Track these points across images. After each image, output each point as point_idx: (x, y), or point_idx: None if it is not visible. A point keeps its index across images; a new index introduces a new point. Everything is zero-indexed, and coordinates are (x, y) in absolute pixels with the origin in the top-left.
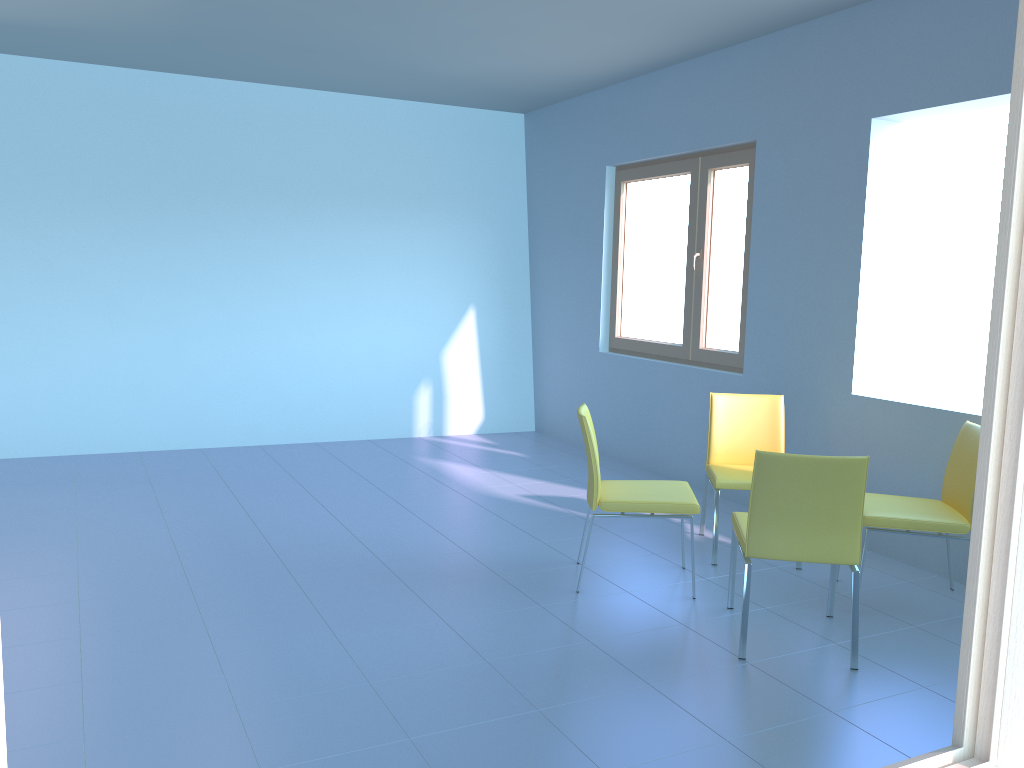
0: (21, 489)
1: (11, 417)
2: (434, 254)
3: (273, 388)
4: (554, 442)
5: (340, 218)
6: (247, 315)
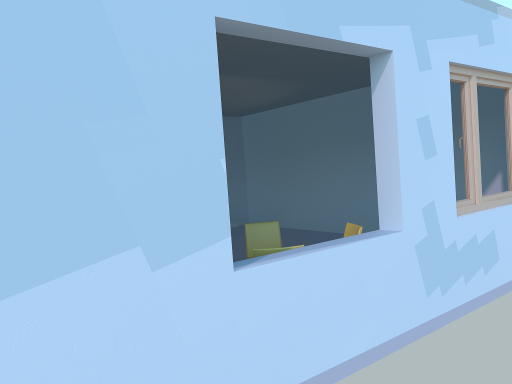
0: (294, 239)
1: (326, 218)
2: None
3: None
4: None
5: None
6: None
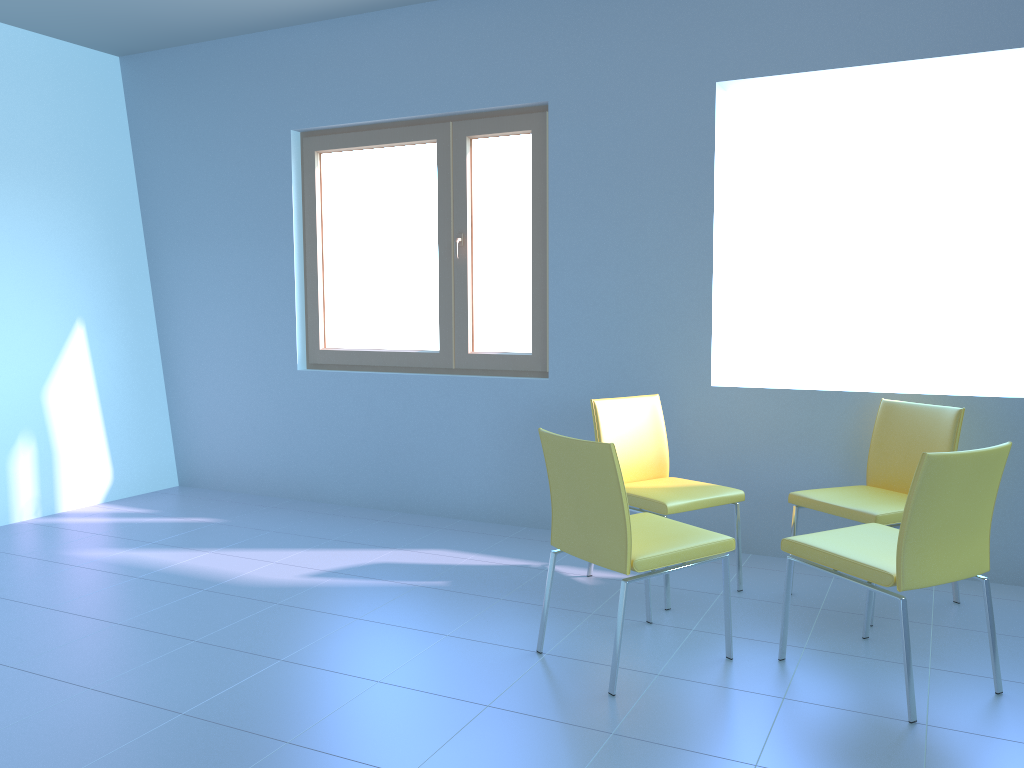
0: None
1: None
2: (17, 245)
3: None
4: (229, 496)
5: None
6: None
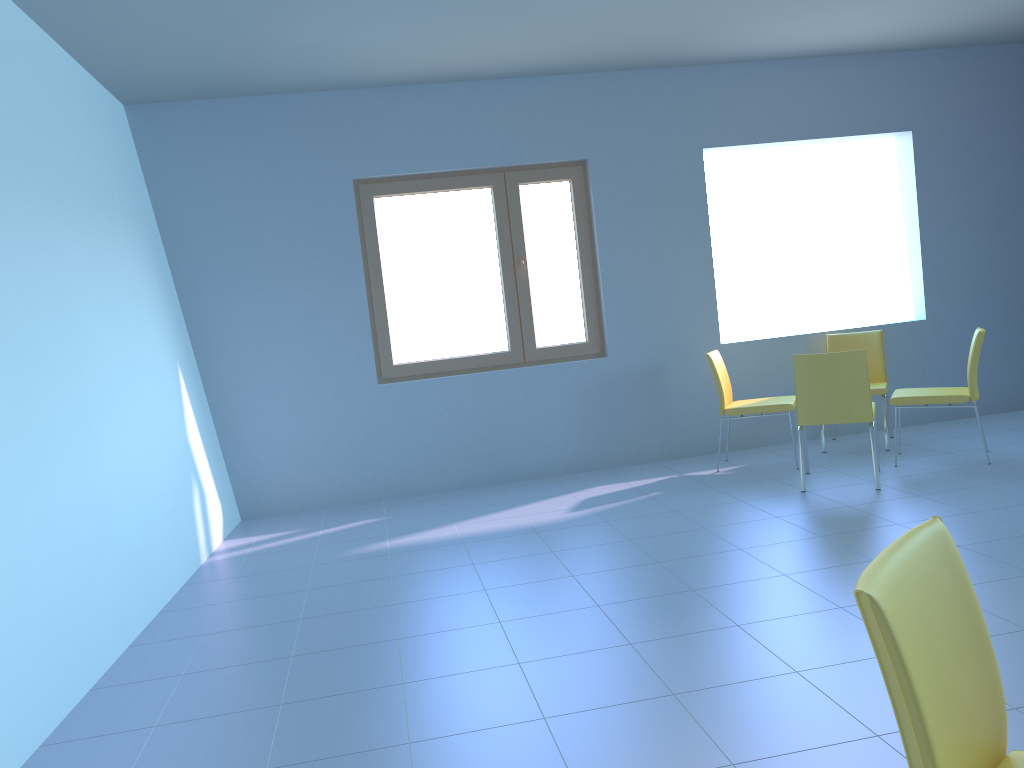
0: None
1: None
2: (144, 292)
3: (122, 533)
4: (320, 512)
5: (87, 229)
6: (84, 403)
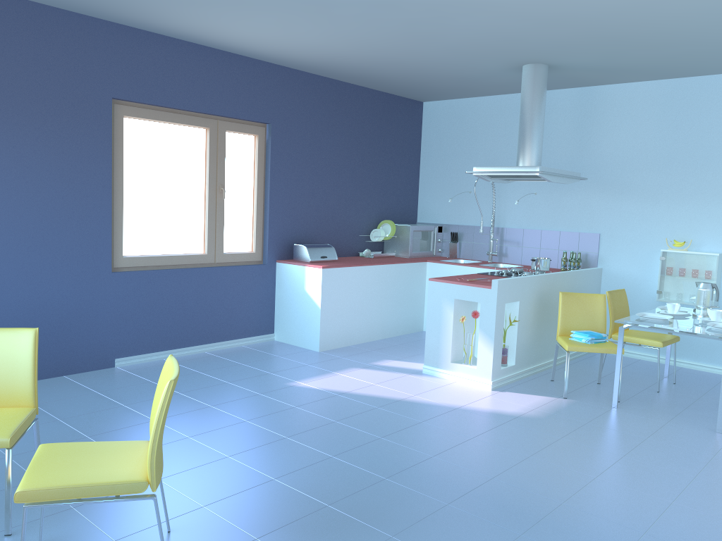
0: None
1: None
2: None
3: None
4: None
5: None
6: None
